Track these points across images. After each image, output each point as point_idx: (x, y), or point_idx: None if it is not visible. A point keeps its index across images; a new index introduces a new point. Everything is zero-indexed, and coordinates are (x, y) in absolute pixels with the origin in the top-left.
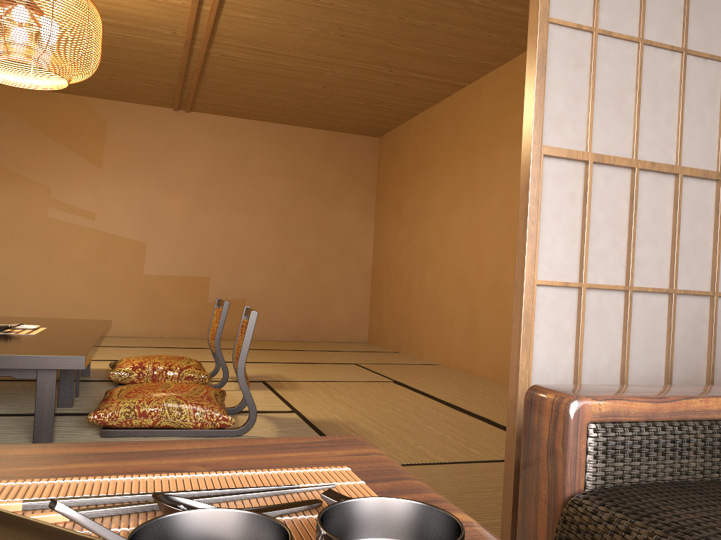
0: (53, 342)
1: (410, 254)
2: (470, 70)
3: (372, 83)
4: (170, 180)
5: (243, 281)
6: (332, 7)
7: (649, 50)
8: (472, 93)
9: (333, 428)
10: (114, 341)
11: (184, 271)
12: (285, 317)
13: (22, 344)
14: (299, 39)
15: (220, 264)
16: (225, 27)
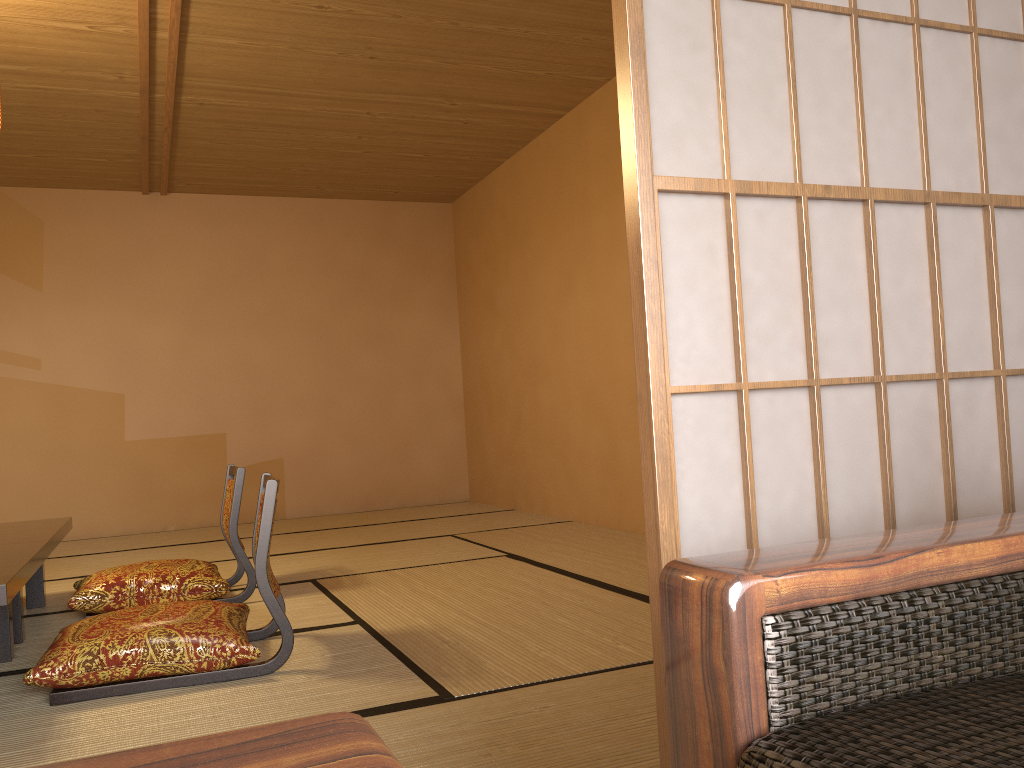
0: None
1: (515, 365)
2: (567, 91)
3: (428, 124)
4: (150, 297)
5: (276, 433)
6: (351, 16)
7: (811, 32)
8: (573, 124)
9: (415, 641)
10: (90, 545)
11: (187, 428)
12: (345, 478)
13: None
14: (310, 69)
15: (238, 413)
16: (197, 61)
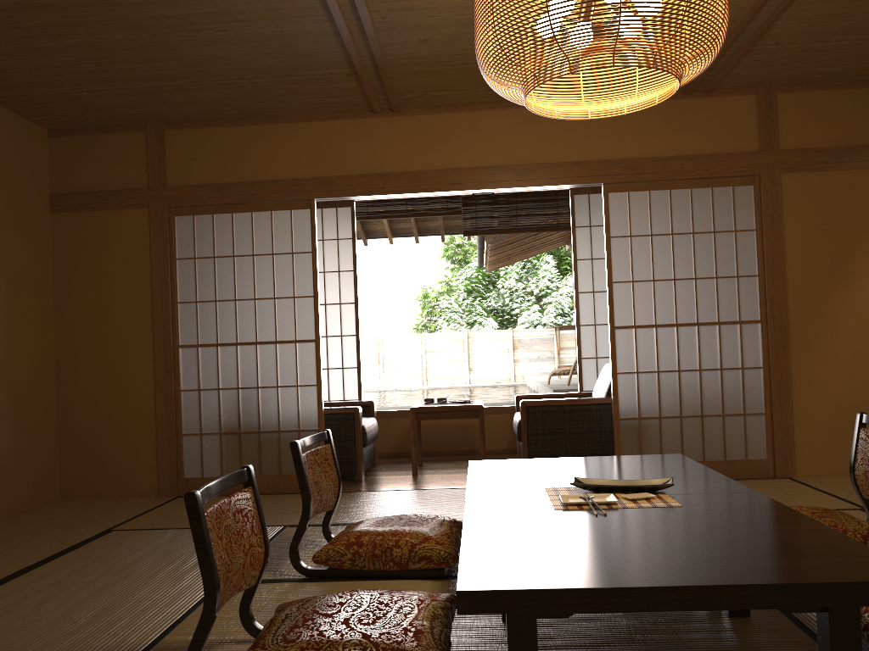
0: (507, 474)
1: None
2: None
3: None
4: None
5: None
6: None
7: None
8: None
9: None
10: None
11: None
12: None
13: (531, 470)
14: None
15: None
16: None
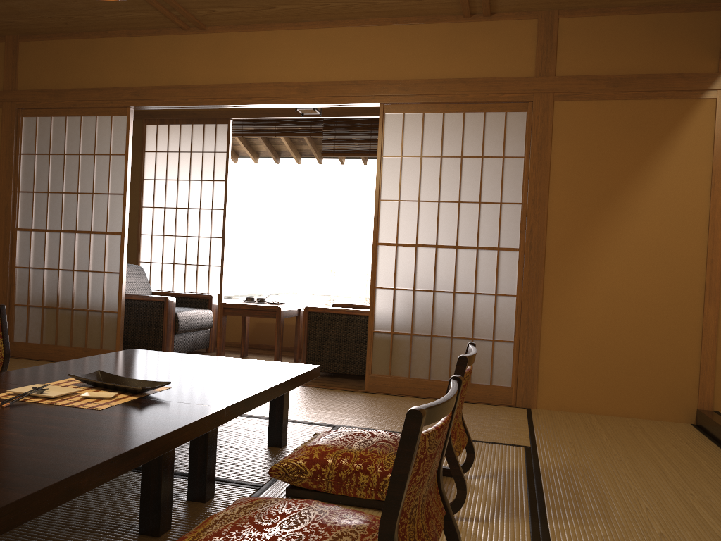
0: (105, 362)
1: None
2: None
3: None
4: None
5: None
6: None
7: None
8: None
9: None
10: None
11: None
12: None
13: (137, 362)
14: None
15: None
16: None
